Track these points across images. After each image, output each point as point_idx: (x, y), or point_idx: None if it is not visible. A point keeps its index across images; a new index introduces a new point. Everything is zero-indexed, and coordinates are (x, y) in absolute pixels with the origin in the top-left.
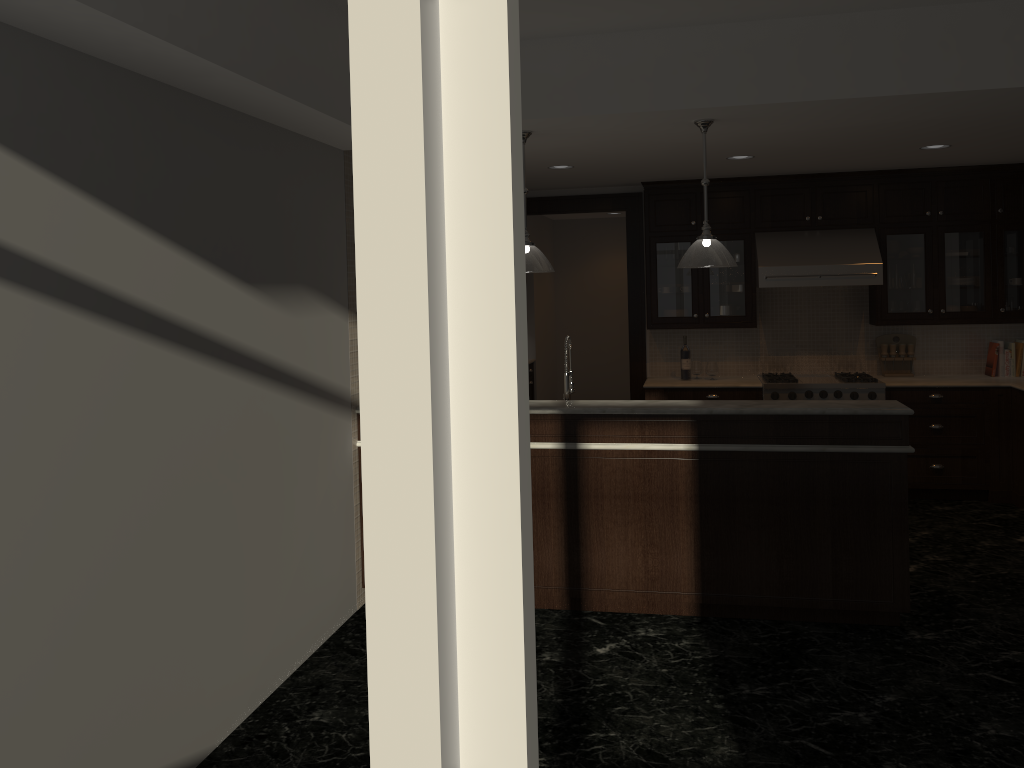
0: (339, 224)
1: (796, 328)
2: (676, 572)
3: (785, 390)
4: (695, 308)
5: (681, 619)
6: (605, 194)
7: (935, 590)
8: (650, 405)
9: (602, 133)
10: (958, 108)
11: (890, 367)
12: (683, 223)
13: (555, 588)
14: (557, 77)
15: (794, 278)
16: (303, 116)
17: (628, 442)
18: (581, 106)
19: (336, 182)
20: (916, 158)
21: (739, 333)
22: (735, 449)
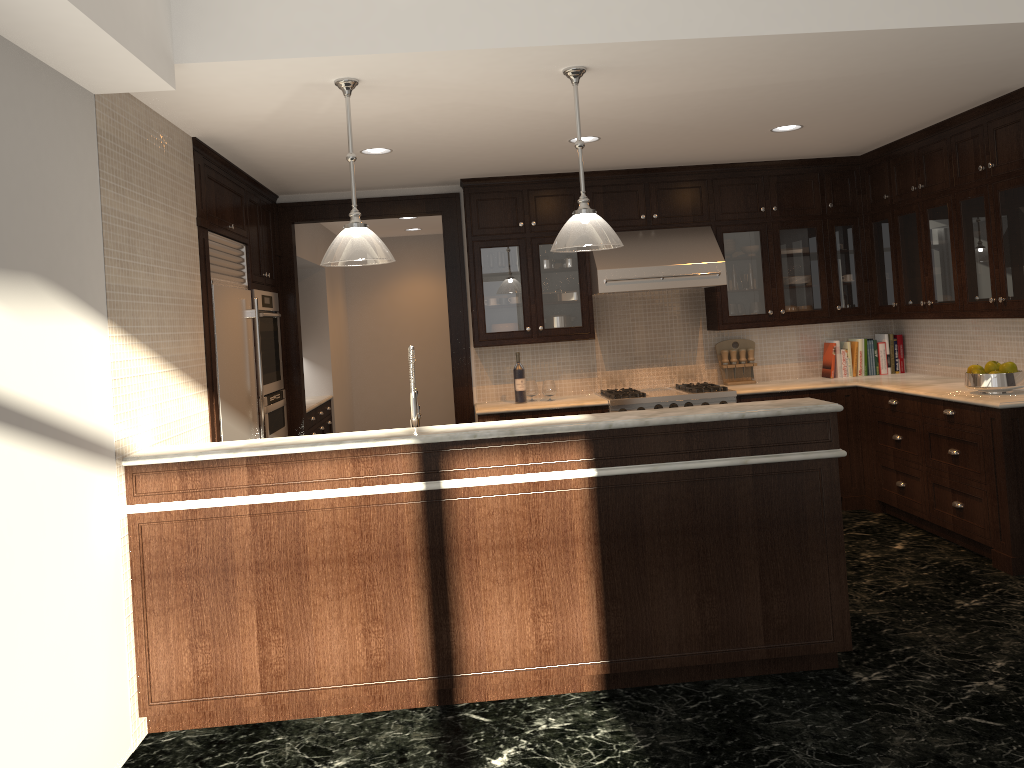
0: (91, 196)
1: (633, 338)
2: (576, 637)
3: (633, 406)
4: (527, 320)
5: (584, 697)
6: (417, 195)
7: (850, 616)
8: (531, 424)
9: (445, 88)
10: (850, 62)
11: (731, 375)
12: (510, 225)
13: (419, 680)
14: (397, 1)
15: (636, 281)
16: (30, 4)
17: (507, 474)
18: (430, 39)
19: (85, 136)
20: (758, 146)
21: (574, 347)
22: (642, 471)
